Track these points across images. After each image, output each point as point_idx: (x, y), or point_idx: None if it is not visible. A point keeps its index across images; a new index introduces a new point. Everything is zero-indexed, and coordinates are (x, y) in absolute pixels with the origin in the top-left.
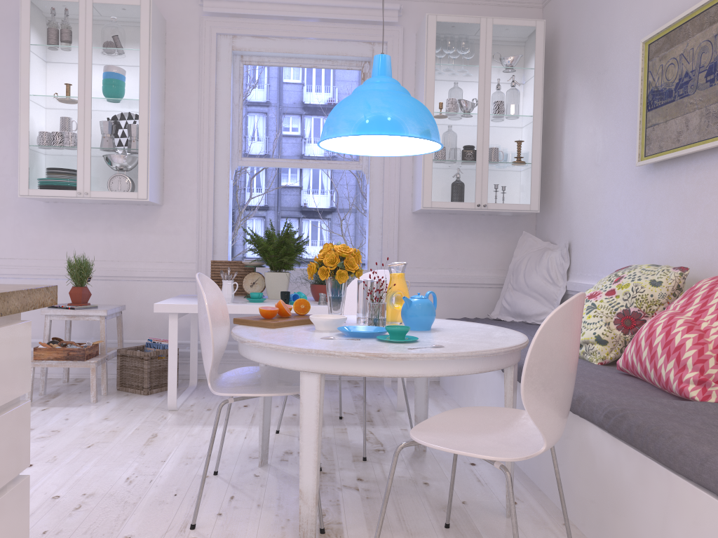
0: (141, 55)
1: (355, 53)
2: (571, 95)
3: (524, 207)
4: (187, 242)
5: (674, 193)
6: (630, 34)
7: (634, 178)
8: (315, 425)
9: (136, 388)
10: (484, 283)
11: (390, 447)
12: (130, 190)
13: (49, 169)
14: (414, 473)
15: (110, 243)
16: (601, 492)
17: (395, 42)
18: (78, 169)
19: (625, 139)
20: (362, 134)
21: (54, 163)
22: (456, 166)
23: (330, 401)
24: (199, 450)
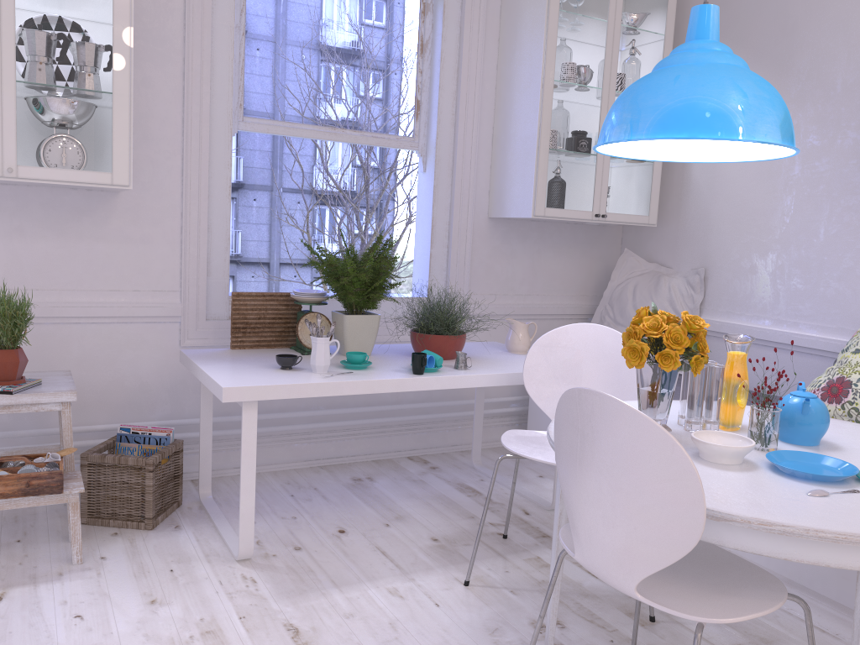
0: None
1: None
2: None
3: (643, 220)
4: (164, 256)
5: None
6: (859, 16)
7: None
8: None
9: (125, 519)
10: (567, 313)
11: None
12: (98, 169)
13: None
14: (743, 634)
15: (20, 257)
16: None
17: None
18: None
19: (840, 152)
20: (743, 140)
21: None
22: (575, 160)
23: (443, 503)
24: None
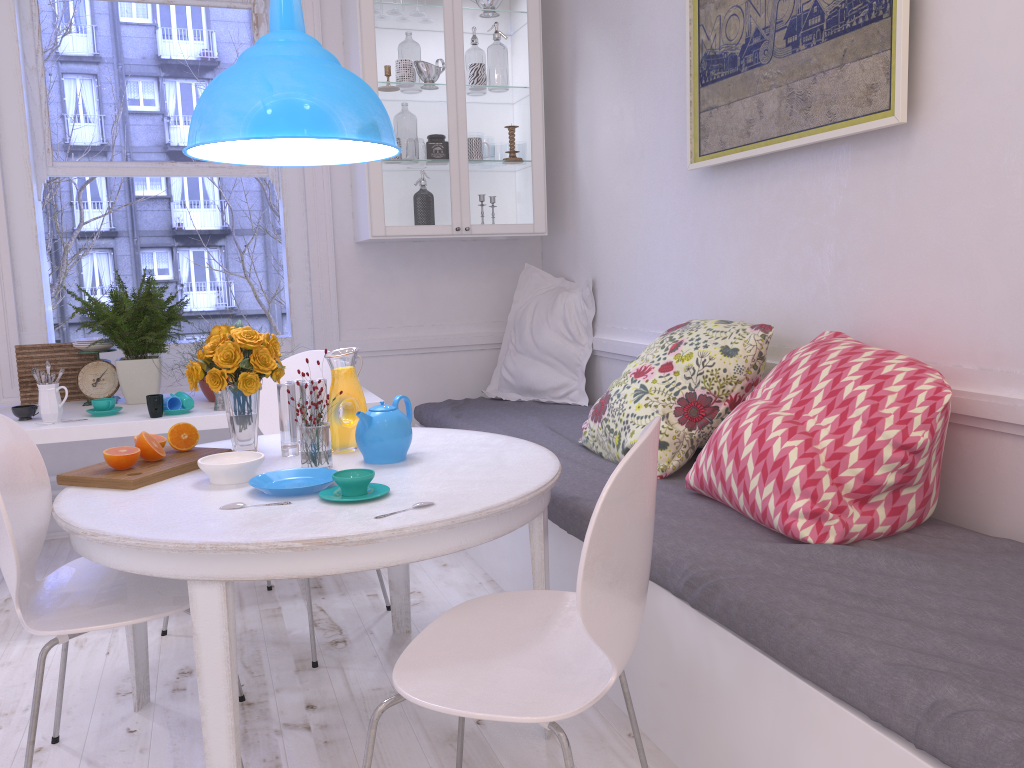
0: None
1: None
2: (584, 56)
3: (526, 229)
4: None
5: (744, 212)
6: None
7: (685, 187)
8: (224, 669)
9: None
10: (474, 344)
11: (354, 633)
12: None
13: None
14: None
15: None
16: (685, 692)
17: None
18: None
19: (668, 127)
20: (262, 137)
21: None
22: (420, 169)
23: None
24: (23, 695)
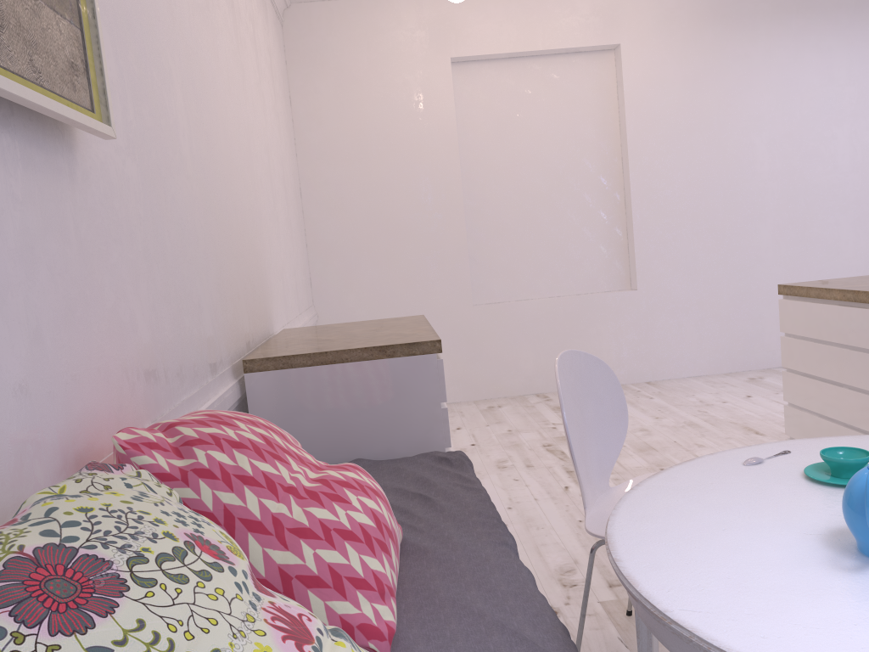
0: None
1: None
2: None
3: None
4: None
5: None
6: None
7: None
8: None
9: None
10: None
11: None
12: None
13: None
14: None
15: None
16: None
17: None
18: None
19: None
20: None
21: None
22: None
23: None
24: None
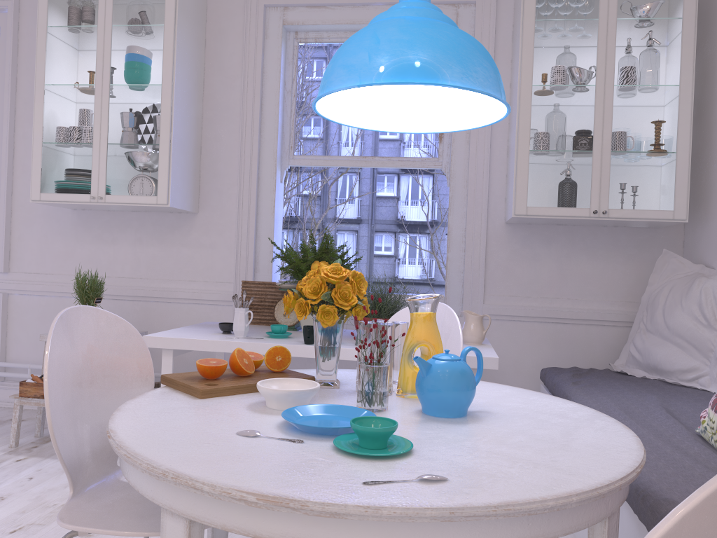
0: (166, 31)
1: None
2: None
3: (665, 215)
4: (224, 257)
5: None
6: None
7: None
8: None
9: None
10: (606, 319)
11: None
12: (149, 194)
13: (62, 169)
14: None
15: (139, 257)
16: None
17: (485, 1)
18: (92, 169)
19: None
20: (362, 85)
21: (67, 163)
22: (564, 158)
23: None
24: None
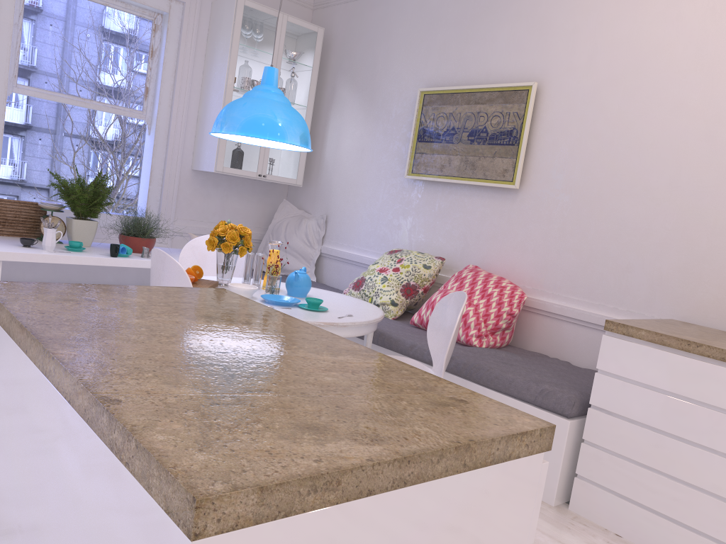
0: None
1: (153, 4)
2: (340, 99)
3: (292, 181)
4: None
5: (431, 204)
6: (404, 76)
7: (397, 184)
8: None
9: None
10: None
11: None
12: None
13: None
14: None
15: None
16: None
17: (192, 5)
18: None
19: (391, 152)
20: (271, 140)
21: None
22: None
23: None
24: None
